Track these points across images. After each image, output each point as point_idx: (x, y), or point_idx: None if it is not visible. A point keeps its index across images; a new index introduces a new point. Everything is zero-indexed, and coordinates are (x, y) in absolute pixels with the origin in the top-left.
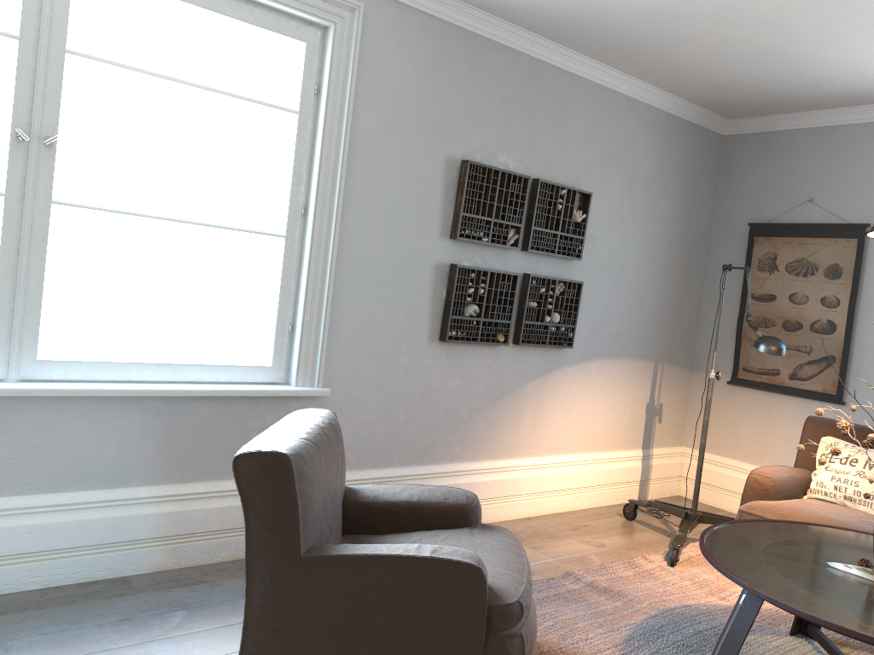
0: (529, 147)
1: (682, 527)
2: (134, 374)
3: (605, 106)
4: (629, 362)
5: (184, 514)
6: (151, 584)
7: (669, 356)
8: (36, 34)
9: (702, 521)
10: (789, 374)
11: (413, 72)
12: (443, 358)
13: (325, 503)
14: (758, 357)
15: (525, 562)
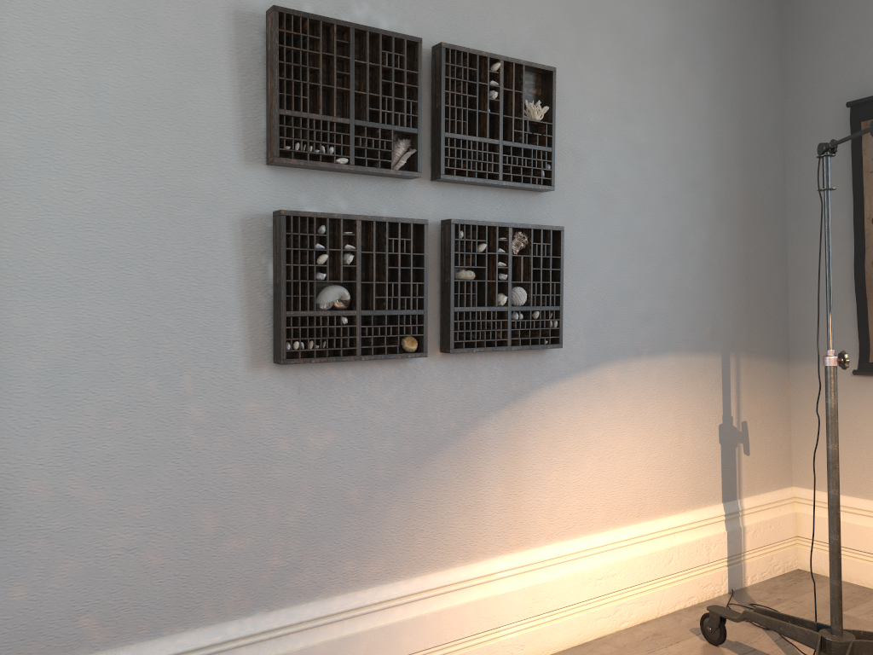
0: None
1: None
2: None
3: None
4: (677, 361)
5: None
6: None
7: (746, 343)
8: None
9: (857, 654)
10: None
11: None
12: (290, 396)
13: None
14: None
15: None
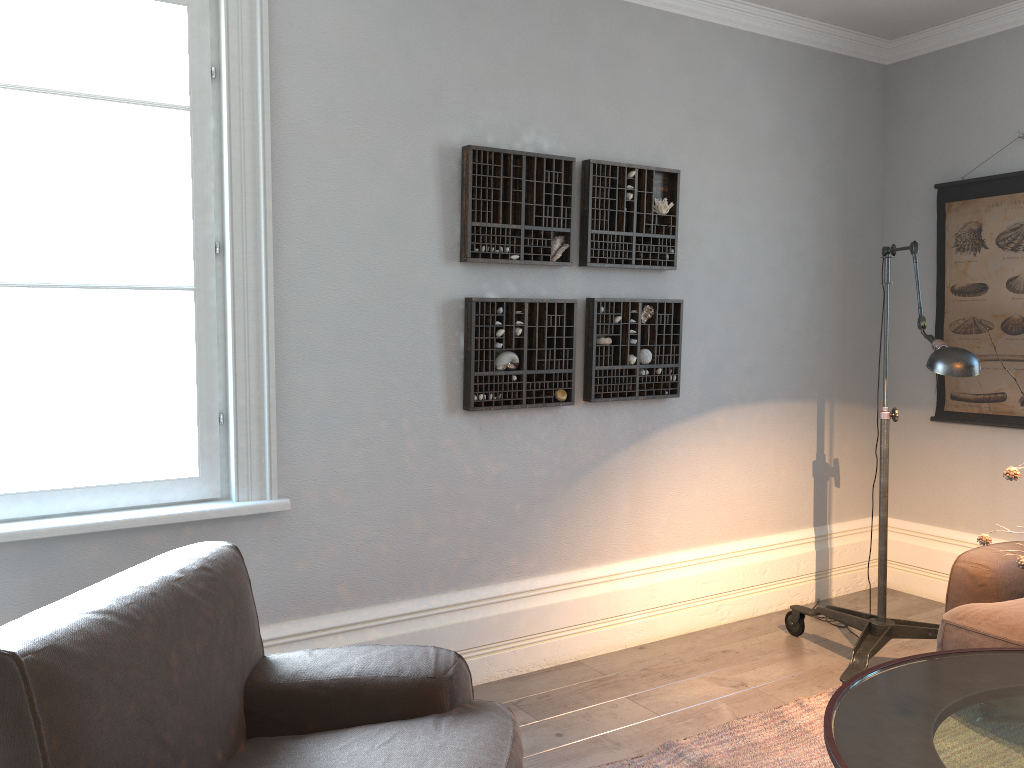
0: (572, 117)
1: (861, 649)
2: None
3: (687, 44)
4: (776, 407)
5: None
6: None
7: (840, 391)
8: None
9: (895, 635)
10: (1020, 398)
11: (366, 28)
12: (474, 434)
13: (149, 713)
14: (971, 378)
15: None
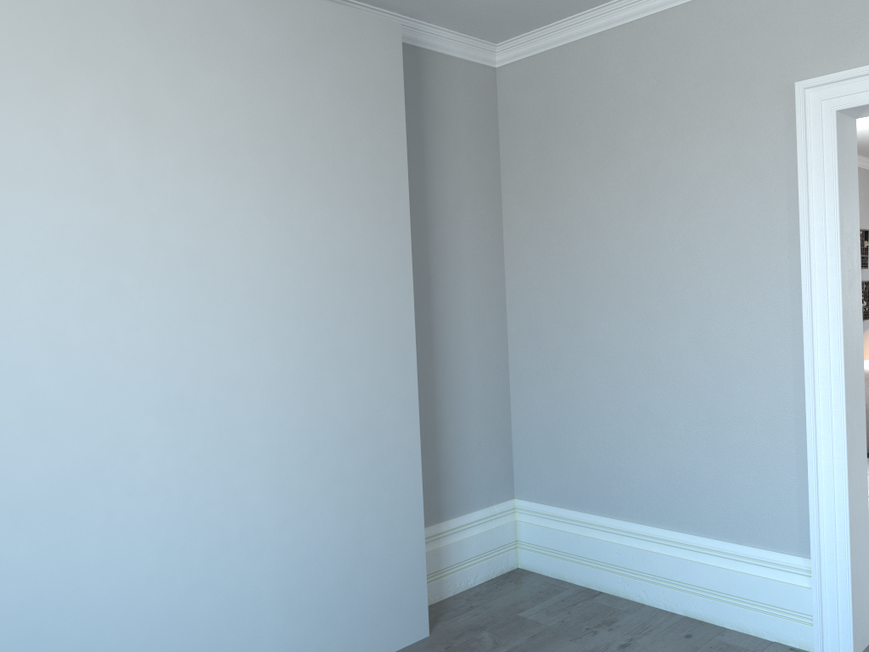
0: None
1: None
2: None
3: (862, 178)
4: None
5: None
6: None
7: None
8: None
9: None
10: None
11: None
12: None
13: None
14: None
15: None
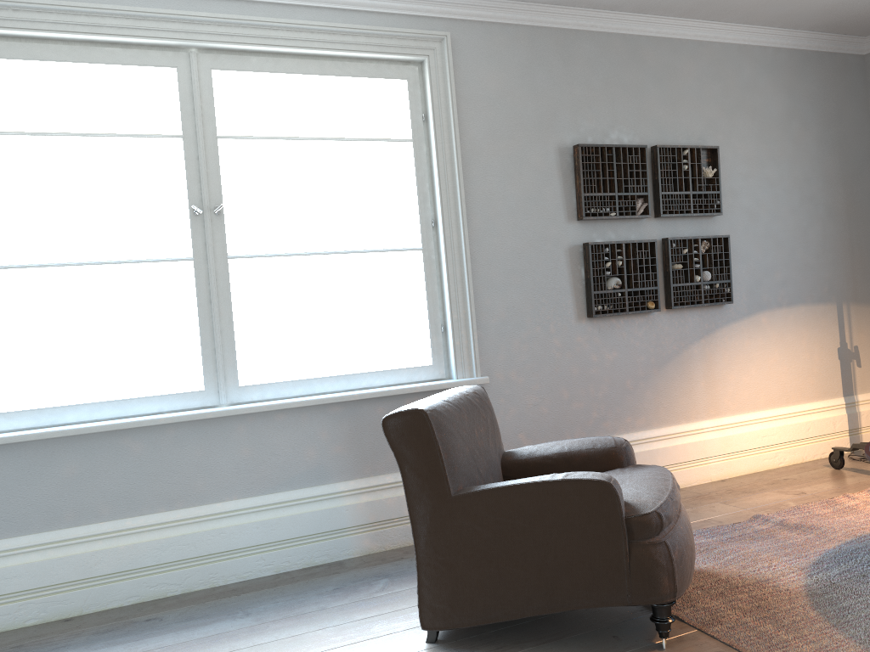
0: (641, 119)
1: None
2: (317, 388)
3: (715, 60)
4: (805, 308)
5: (380, 503)
6: (360, 564)
7: (854, 295)
8: (194, 130)
9: None
10: None
11: (508, 78)
12: (595, 334)
13: (473, 455)
14: None
15: (670, 484)
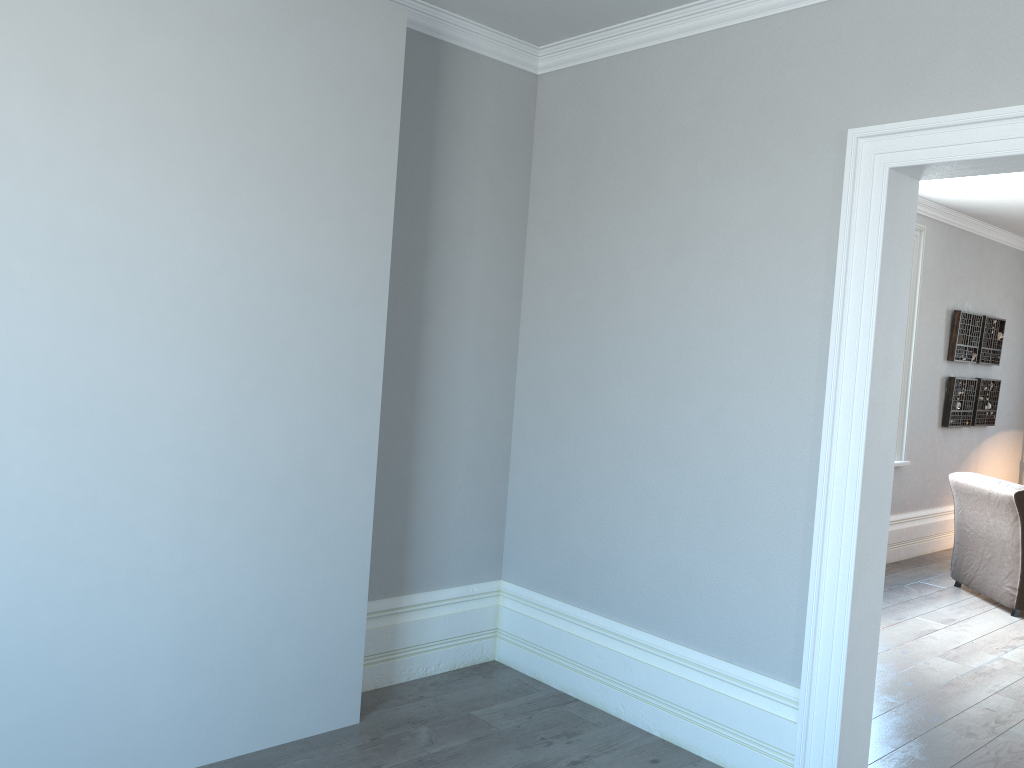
0: (976, 294)
1: None
2: None
3: (1006, 258)
4: (1012, 432)
5: None
6: None
7: None
8: None
9: None
10: None
11: (936, 259)
12: (942, 437)
13: None
14: None
15: None
